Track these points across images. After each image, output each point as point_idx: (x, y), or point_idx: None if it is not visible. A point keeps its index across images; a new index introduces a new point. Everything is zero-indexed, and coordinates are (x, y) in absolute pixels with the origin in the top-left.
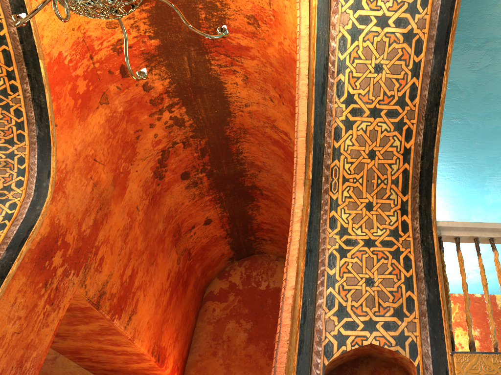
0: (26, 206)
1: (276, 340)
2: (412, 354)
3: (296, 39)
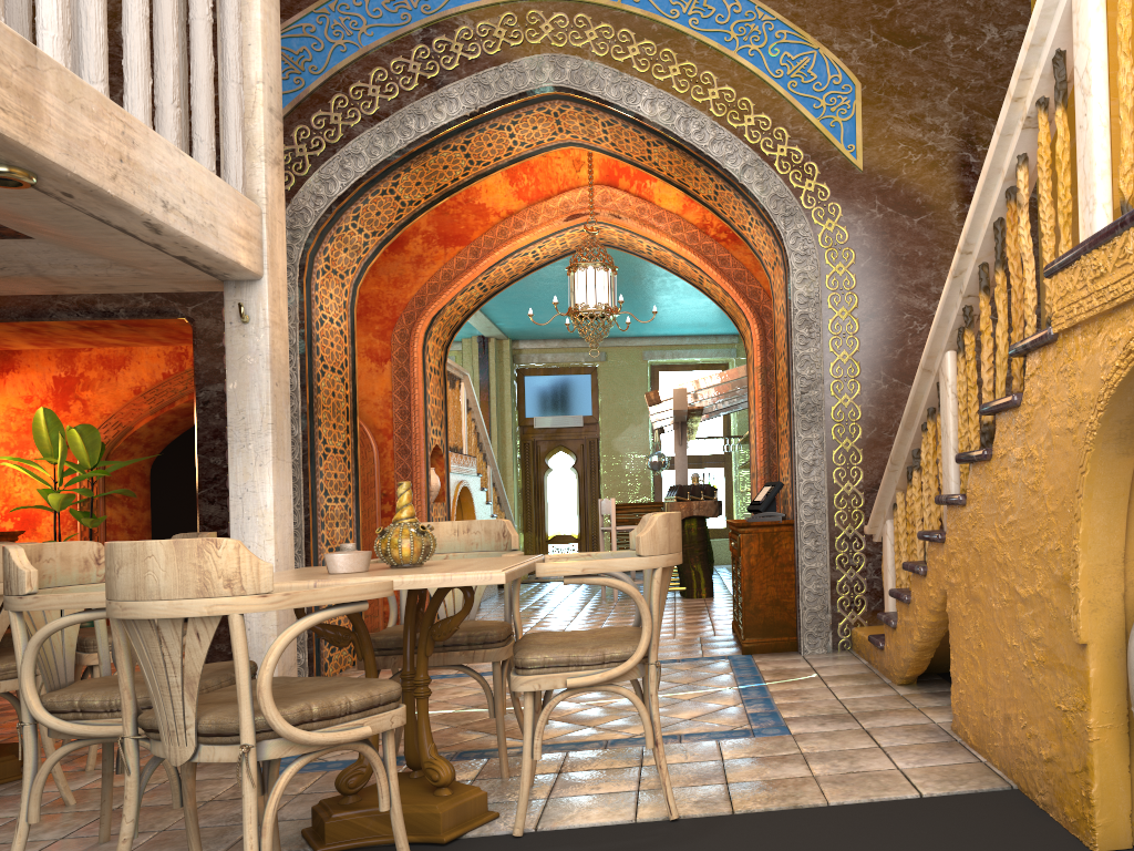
0: (350, 295)
1: (418, 438)
2: (443, 451)
3: (476, 190)
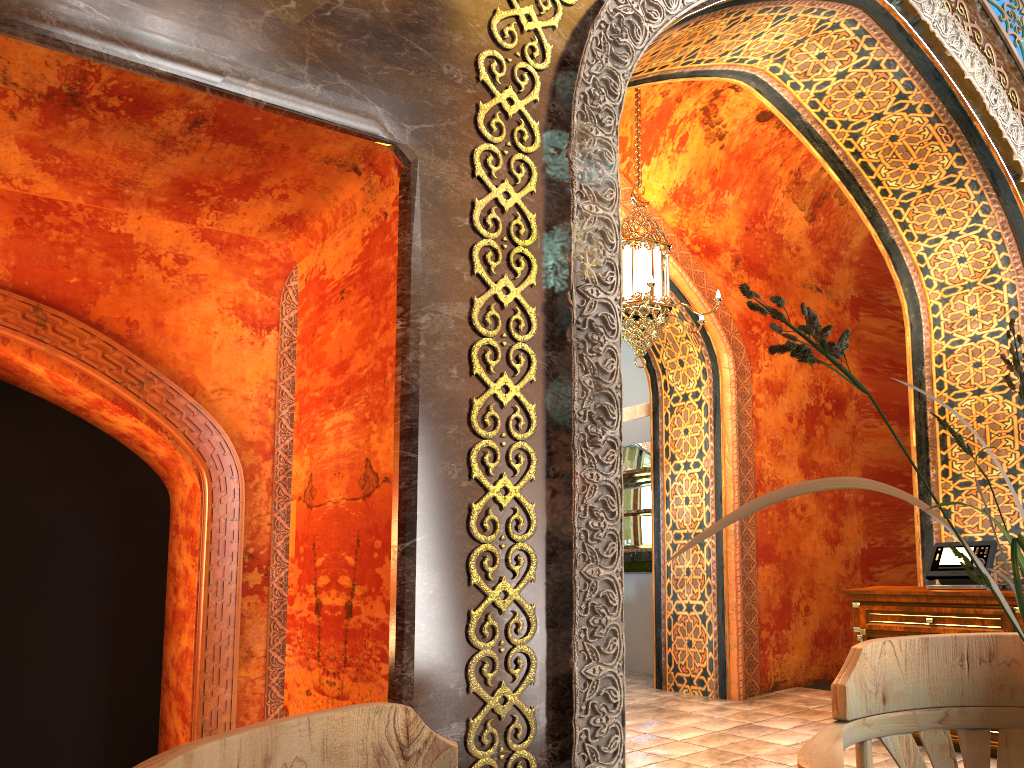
0: None
1: None
2: None
3: None
